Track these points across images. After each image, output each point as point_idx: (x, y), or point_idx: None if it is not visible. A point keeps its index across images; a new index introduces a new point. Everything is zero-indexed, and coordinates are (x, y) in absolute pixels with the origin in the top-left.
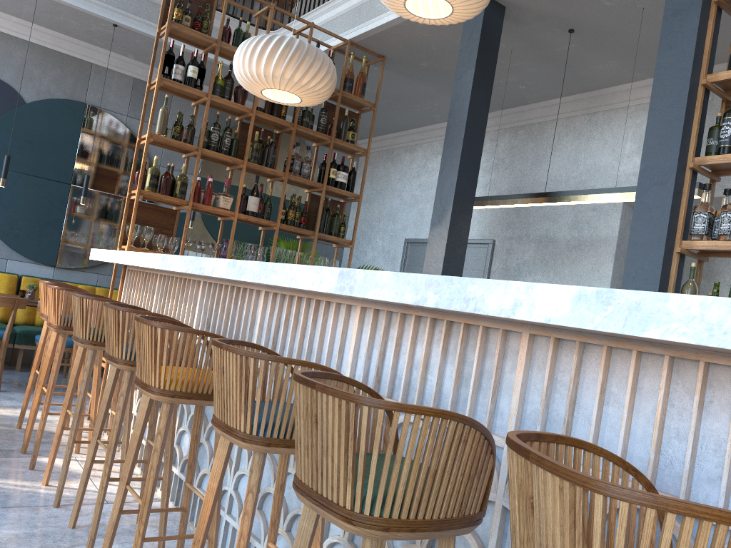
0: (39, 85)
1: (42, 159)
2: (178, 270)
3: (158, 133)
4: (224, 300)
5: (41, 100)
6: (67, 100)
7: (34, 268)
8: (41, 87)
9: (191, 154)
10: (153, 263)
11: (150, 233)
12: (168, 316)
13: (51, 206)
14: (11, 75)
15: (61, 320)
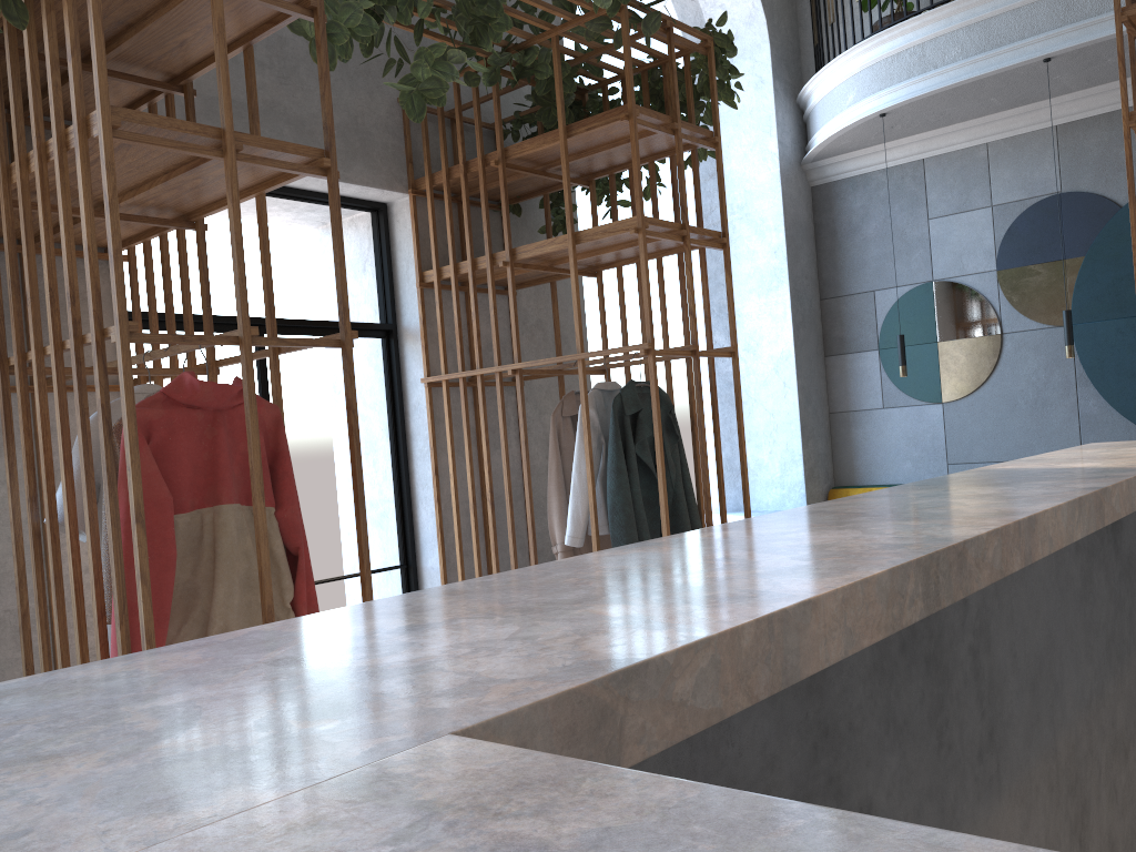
0: (1135, 170)
1: None
2: None
3: None
4: None
5: None
6: None
7: None
8: None
9: None
10: None
11: None
12: None
13: None
14: (1090, 177)
15: None
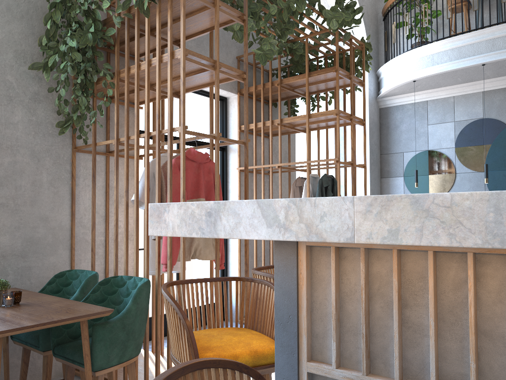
0: None
1: None
2: None
3: None
4: None
5: None
6: None
7: None
8: None
9: None
10: None
11: None
12: None
13: None
14: (495, 113)
15: None
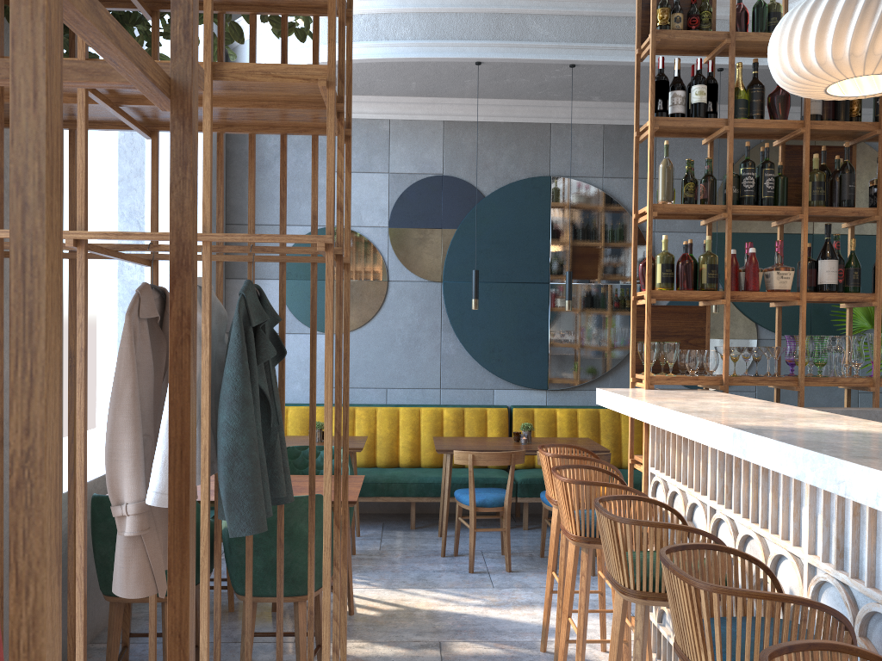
0: (496, 171)
1: (512, 259)
2: (777, 468)
3: (663, 201)
4: (873, 512)
5: (501, 188)
6: (529, 179)
7: (524, 395)
8: (497, 172)
9: (716, 218)
10: (713, 440)
11: (675, 351)
12: (795, 597)
13: (530, 315)
14: (465, 168)
15: (581, 529)
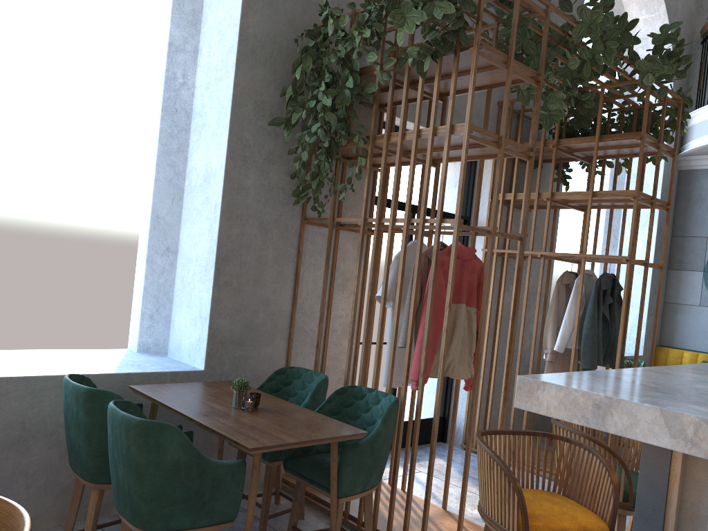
0: None
1: None
2: None
3: None
4: None
5: None
6: None
7: None
8: None
9: None
10: None
11: None
12: None
13: None
14: None
15: None
